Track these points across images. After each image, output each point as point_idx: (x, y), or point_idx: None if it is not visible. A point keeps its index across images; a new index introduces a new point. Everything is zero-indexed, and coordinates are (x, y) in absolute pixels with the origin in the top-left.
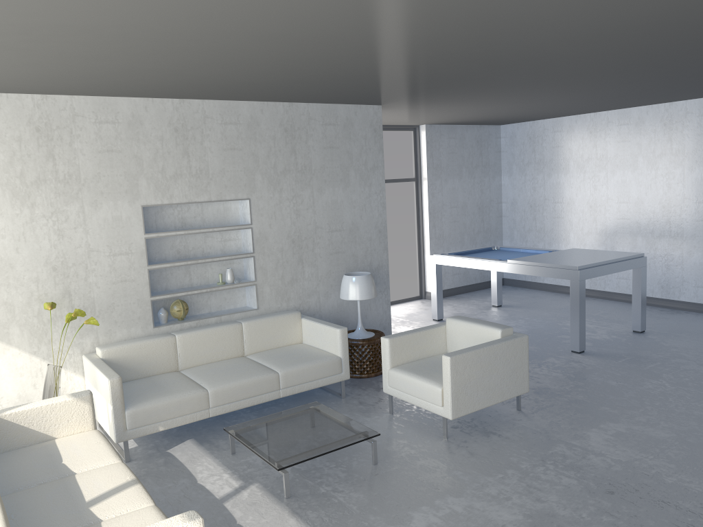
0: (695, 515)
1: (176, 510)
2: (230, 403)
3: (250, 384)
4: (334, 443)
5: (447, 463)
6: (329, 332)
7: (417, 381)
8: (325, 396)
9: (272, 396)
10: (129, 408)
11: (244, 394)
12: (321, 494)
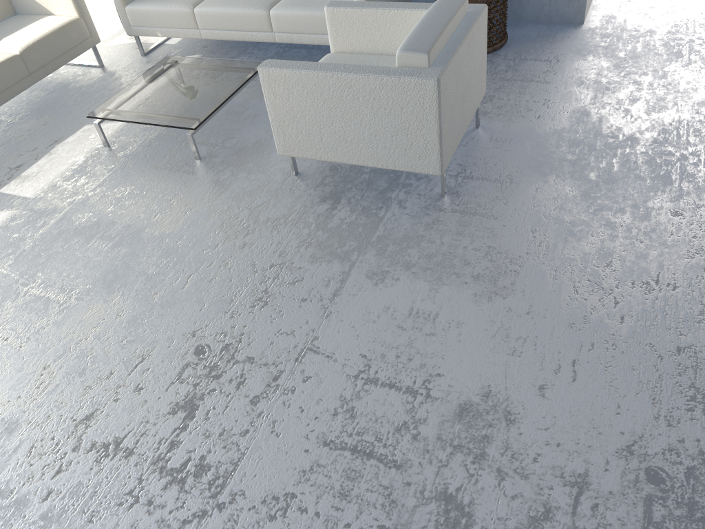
0: (161, 454)
1: (69, 113)
2: (220, 30)
3: (234, 15)
4: (155, 116)
5: (223, 200)
6: None
7: None
8: None
9: (266, 38)
10: (128, 5)
11: (230, 26)
12: (119, 159)
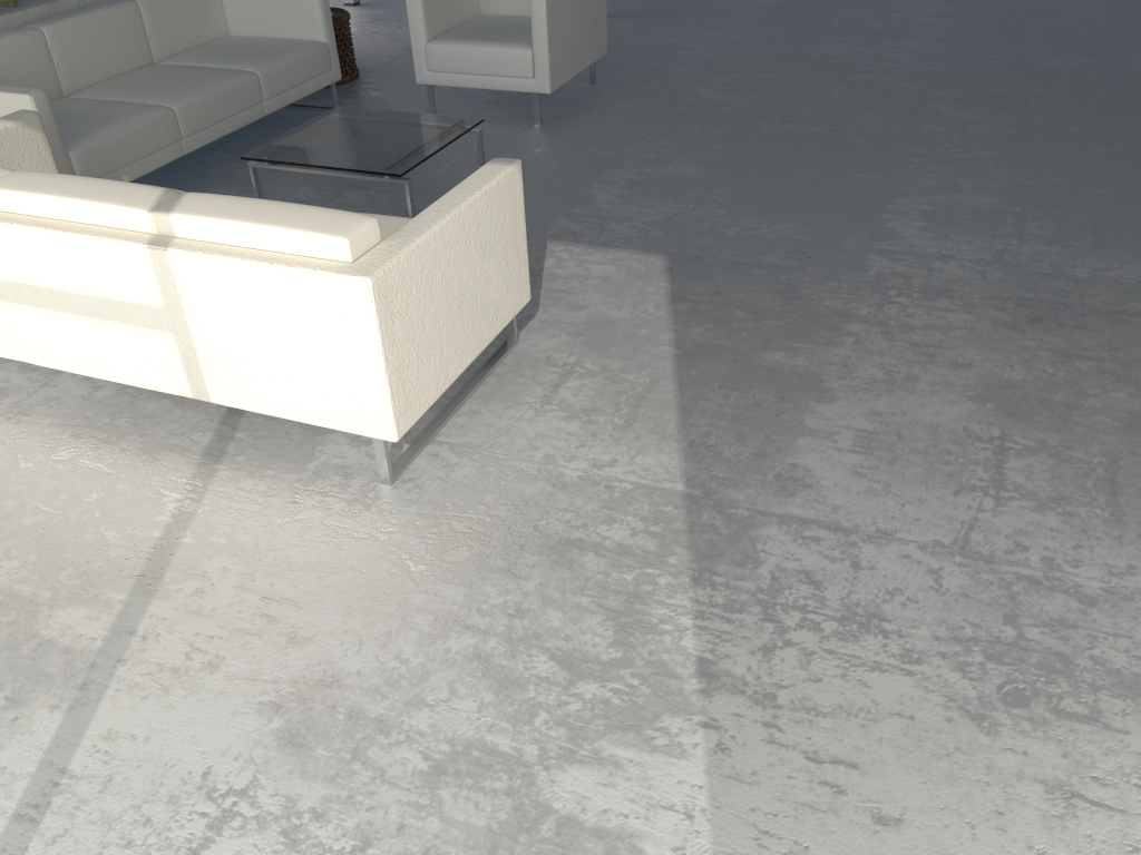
0: (858, 131)
1: None
2: (205, 129)
3: (226, 94)
4: (438, 139)
5: (571, 145)
6: (294, 3)
7: (486, 50)
8: (306, 115)
9: (257, 114)
10: (72, 148)
11: (223, 112)
12: None
